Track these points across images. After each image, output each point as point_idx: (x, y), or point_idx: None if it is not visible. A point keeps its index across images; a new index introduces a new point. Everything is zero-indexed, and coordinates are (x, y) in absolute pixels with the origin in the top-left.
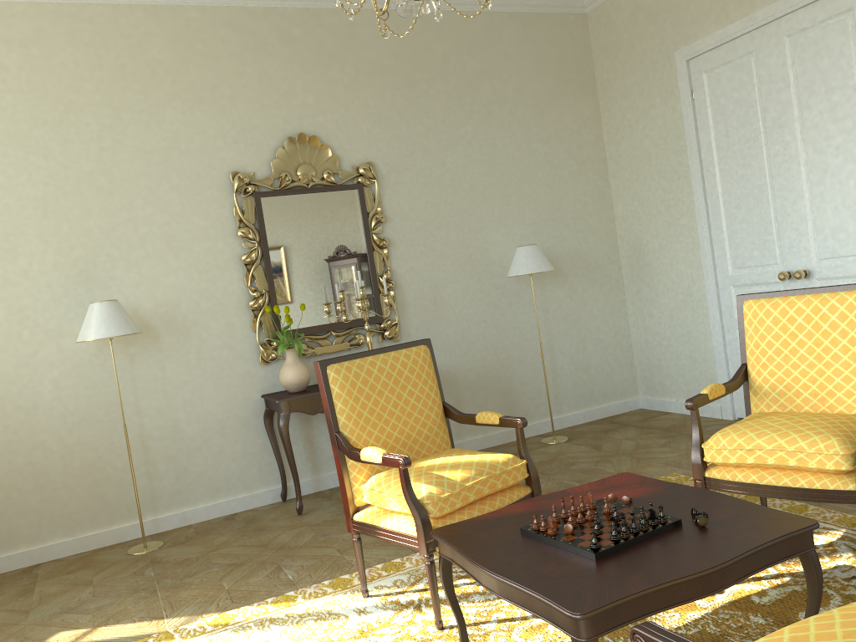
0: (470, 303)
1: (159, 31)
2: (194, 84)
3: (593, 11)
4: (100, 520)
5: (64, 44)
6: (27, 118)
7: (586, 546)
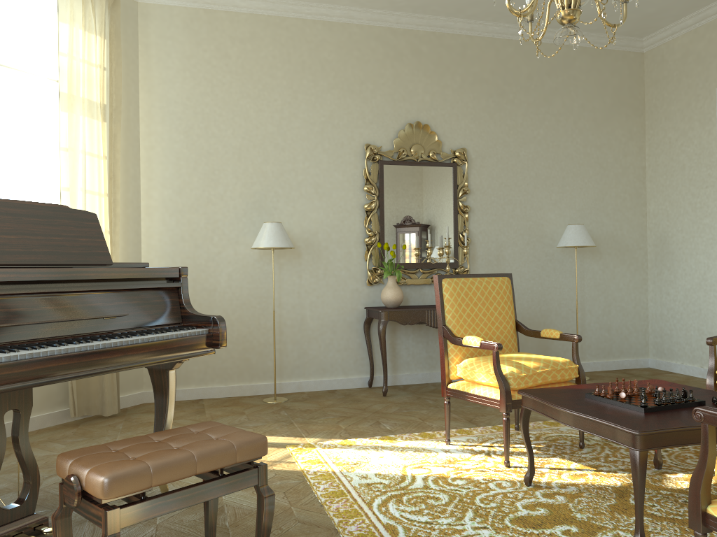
0: (524, 263)
1: (330, 40)
2: (348, 79)
3: (649, 51)
4: (244, 377)
5: (268, 44)
6: (237, 91)
7: (637, 404)
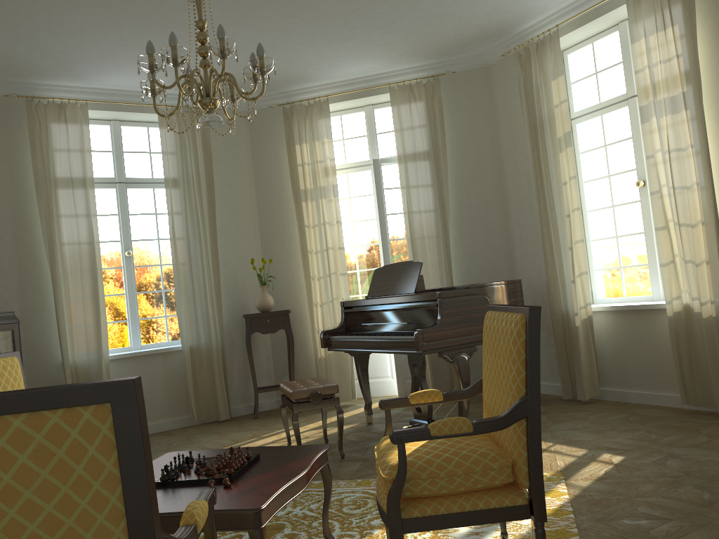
0: None
1: None
2: None
3: None
4: None
5: None
6: None
7: (197, 459)
